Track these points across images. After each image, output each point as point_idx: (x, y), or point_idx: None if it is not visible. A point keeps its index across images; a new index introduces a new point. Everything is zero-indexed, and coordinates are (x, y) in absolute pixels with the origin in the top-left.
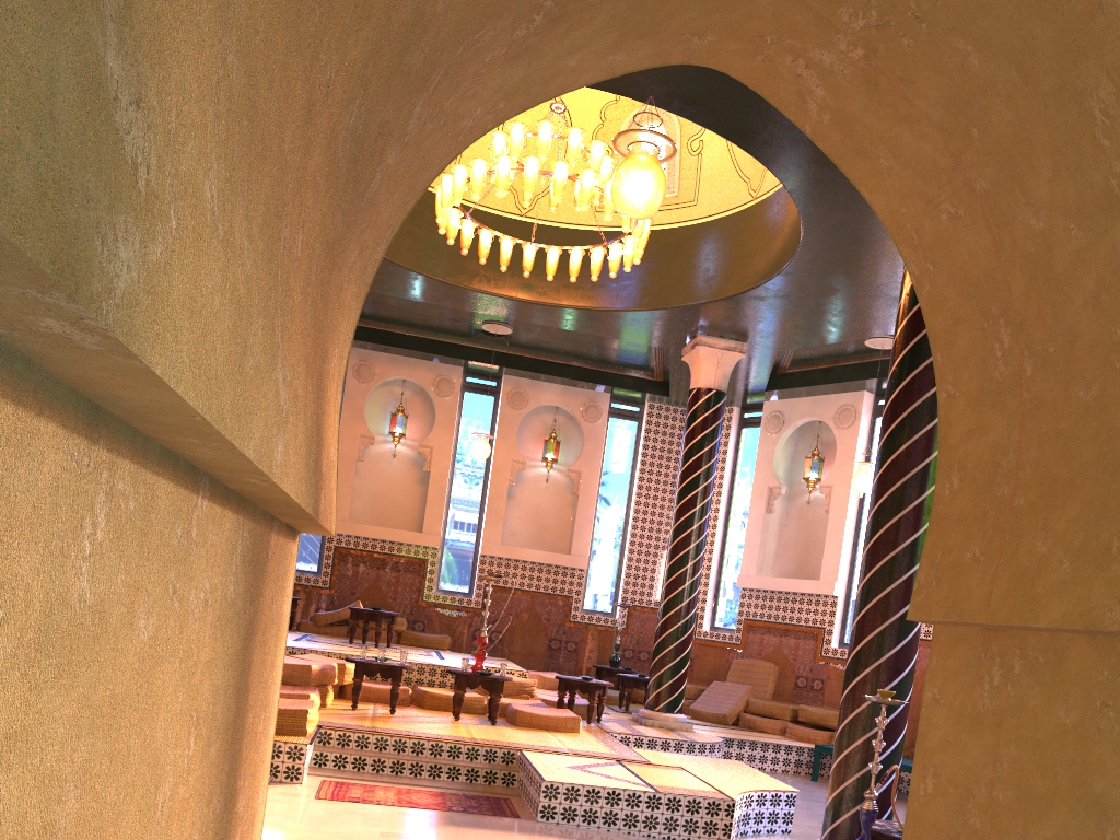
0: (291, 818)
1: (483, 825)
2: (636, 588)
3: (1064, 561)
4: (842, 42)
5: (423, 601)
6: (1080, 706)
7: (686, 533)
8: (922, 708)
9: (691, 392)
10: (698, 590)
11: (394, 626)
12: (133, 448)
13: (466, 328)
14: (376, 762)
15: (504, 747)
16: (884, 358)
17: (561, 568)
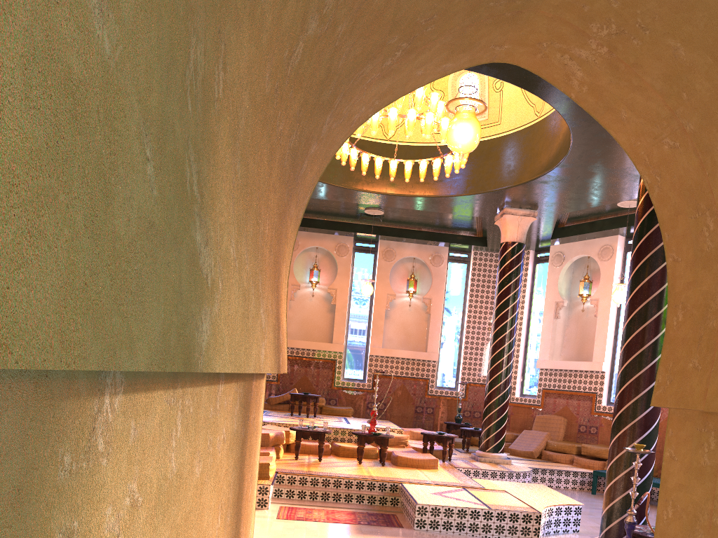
0: (263, 532)
1: (381, 533)
2: (470, 371)
3: None
4: (593, 43)
5: (335, 386)
6: None
7: (501, 336)
8: (663, 462)
9: (501, 244)
10: (511, 372)
11: (317, 403)
12: (191, 379)
13: (354, 213)
14: (312, 494)
15: (391, 481)
16: (631, 213)
17: (421, 361)
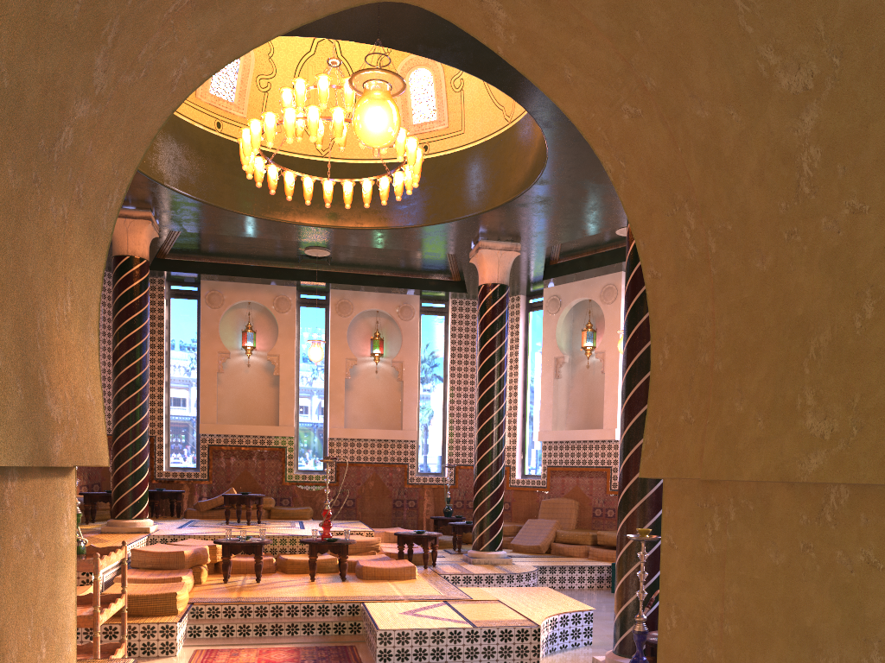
0: None
1: None
2: (458, 451)
3: (759, 419)
4: None
5: (287, 481)
6: (786, 548)
7: (488, 403)
8: (661, 552)
9: (480, 287)
10: (504, 448)
11: (261, 505)
12: None
13: (292, 255)
14: (242, 628)
15: (350, 601)
16: None
17: (396, 441)
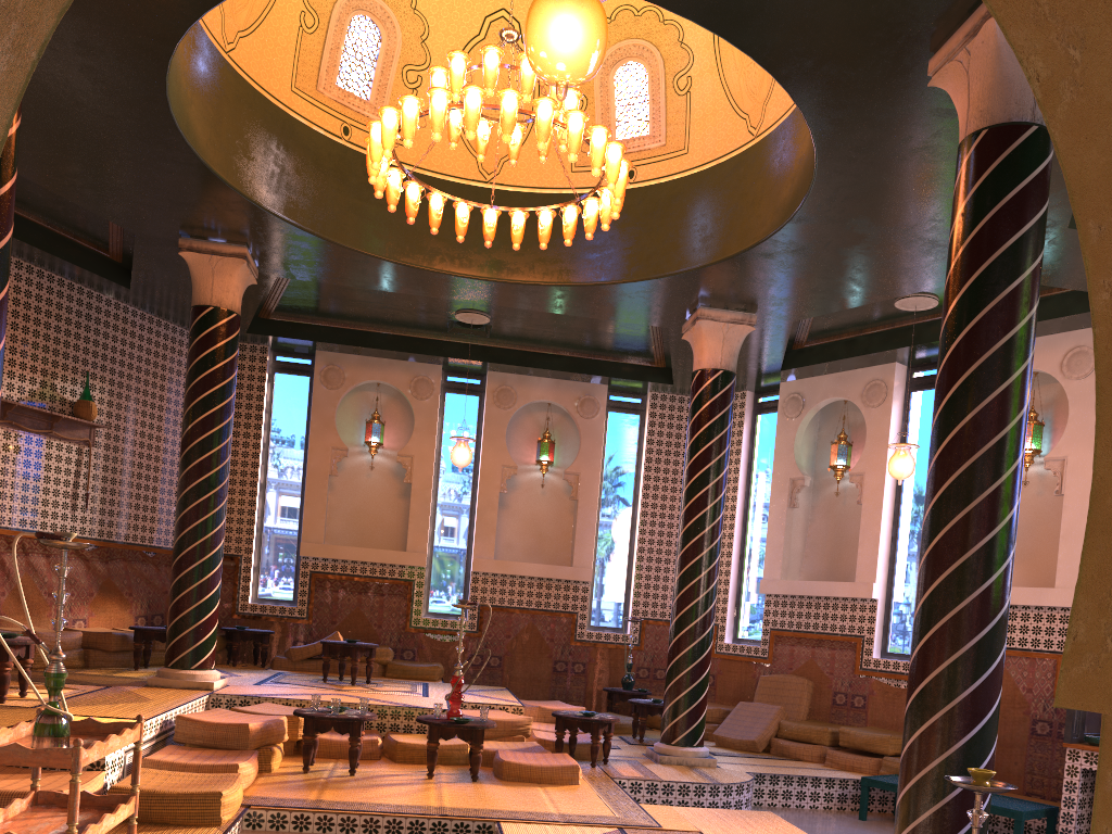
0: None
1: None
2: (647, 600)
3: None
4: None
5: (412, 626)
6: None
7: (697, 537)
8: None
9: (695, 374)
10: (714, 602)
11: (373, 659)
12: None
13: (439, 320)
14: None
15: (479, 818)
16: (917, 321)
17: (563, 581)
